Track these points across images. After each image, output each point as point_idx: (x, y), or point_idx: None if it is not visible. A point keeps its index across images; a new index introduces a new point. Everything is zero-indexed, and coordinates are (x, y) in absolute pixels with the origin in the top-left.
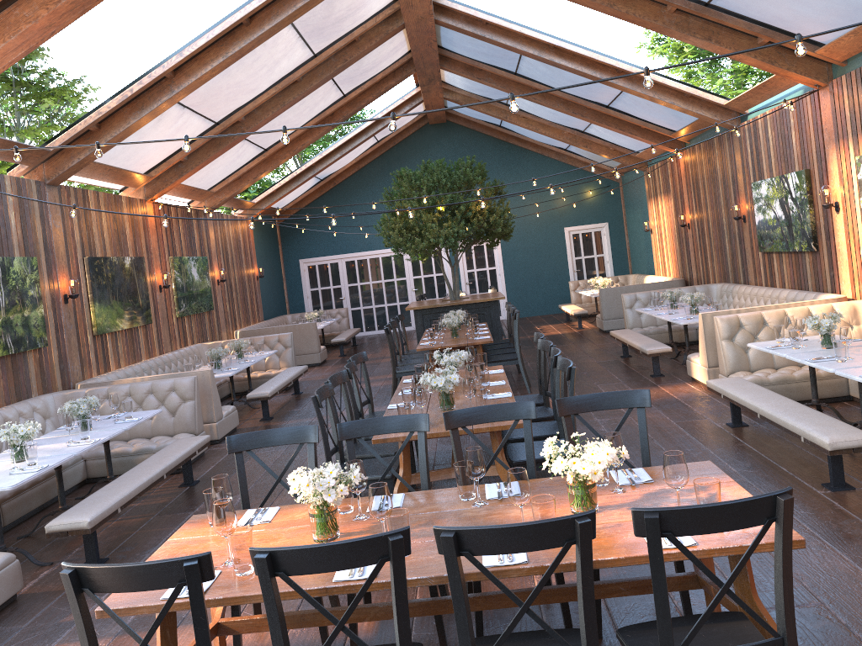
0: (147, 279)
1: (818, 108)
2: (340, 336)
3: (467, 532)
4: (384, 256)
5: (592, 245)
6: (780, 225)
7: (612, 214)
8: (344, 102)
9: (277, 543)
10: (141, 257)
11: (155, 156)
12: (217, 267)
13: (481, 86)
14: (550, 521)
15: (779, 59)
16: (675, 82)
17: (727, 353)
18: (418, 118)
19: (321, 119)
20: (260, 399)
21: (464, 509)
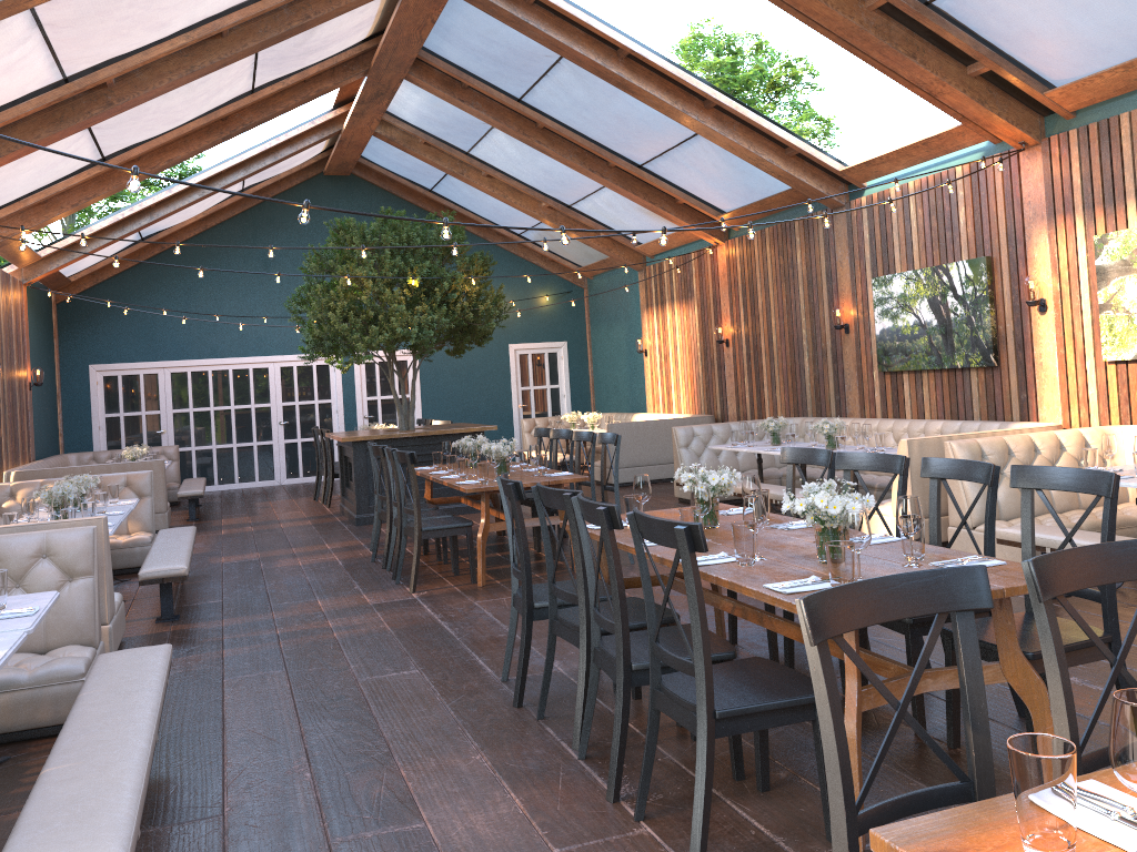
0: None
1: (1017, 174)
2: (190, 488)
3: None
4: (237, 369)
5: (544, 371)
6: (928, 333)
7: (573, 330)
8: (253, 100)
9: None
10: None
11: None
12: None
13: (449, 117)
14: None
15: (990, 99)
16: (784, 130)
17: (973, 494)
18: (310, 162)
19: (210, 121)
20: (167, 579)
21: None
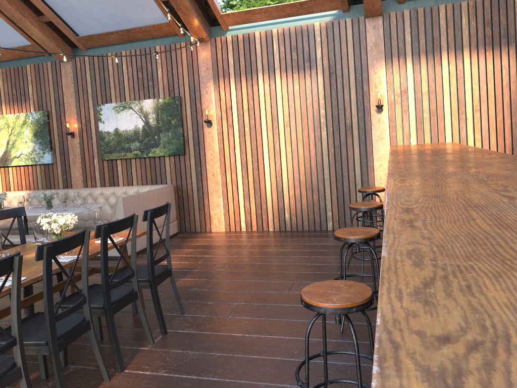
0: None
1: None
2: None
3: (110, 224)
4: None
5: None
6: None
7: None
8: None
9: None
10: None
11: None
12: None
13: None
14: (130, 216)
15: None
16: None
17: None
18: None
19: None
20: None
21: None
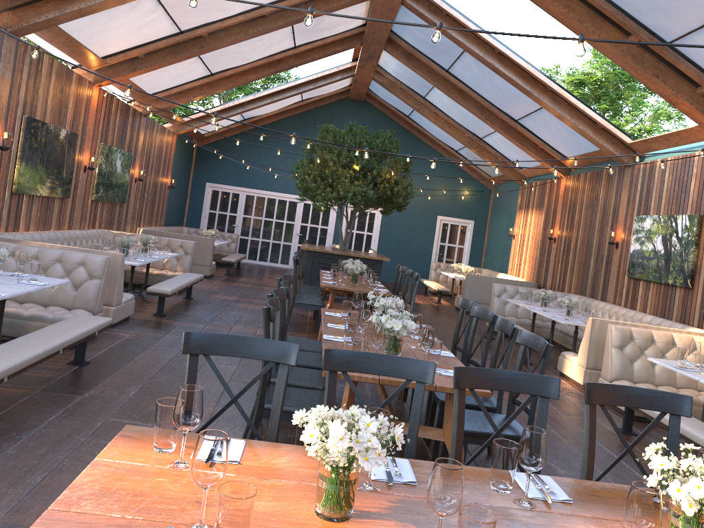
0: (76, 156)
1: None
2: (230, 257)
3: None
4: (280, 199)
5: (456, 236)
6: (657, 257)
7: (479, 214)
8: (294, 52)
9: (262, 506)
10: (76, 134)
11: (117, 43)
12: (138, 167)
13: (411, 75)
14: None
15: None
16: (593, 112)
17: (615, 361)
18: (342, 90)
19: (269, 61)
20: (160, 294)
21: (507, 507)
